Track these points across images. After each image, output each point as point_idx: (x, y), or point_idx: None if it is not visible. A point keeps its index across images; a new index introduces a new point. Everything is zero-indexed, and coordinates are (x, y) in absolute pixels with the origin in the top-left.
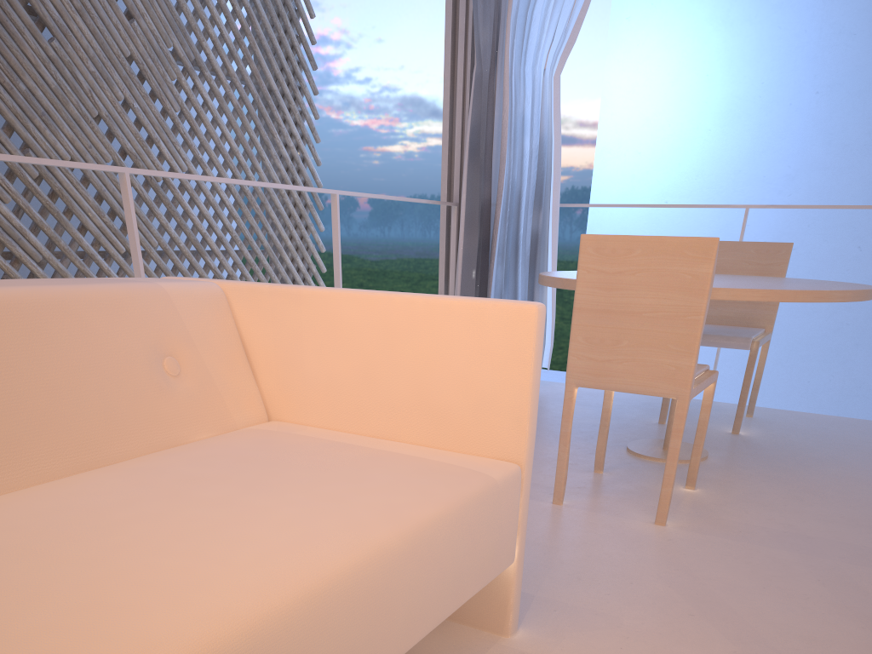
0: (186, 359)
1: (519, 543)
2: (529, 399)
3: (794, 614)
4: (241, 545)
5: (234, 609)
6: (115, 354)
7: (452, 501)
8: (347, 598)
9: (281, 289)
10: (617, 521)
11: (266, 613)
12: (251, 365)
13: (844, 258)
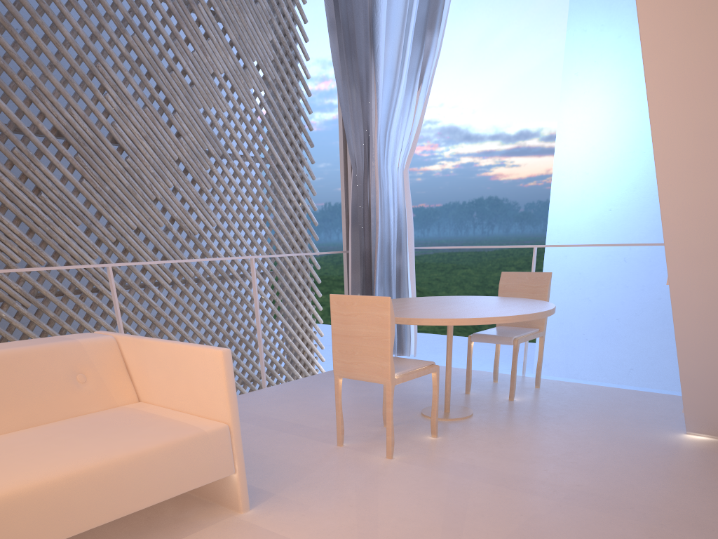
0: (89, 374)
1: (237, 463)
2: (227, 393)
3: (410, 507)
4: (53, 457)
5: (31, 479)
6: (50, 375)
7: (170, 441)
8: (91, 479)
9: (136, 339)
10: (365, 456)
11: (44, 481)
12: (130, 374)
13: None
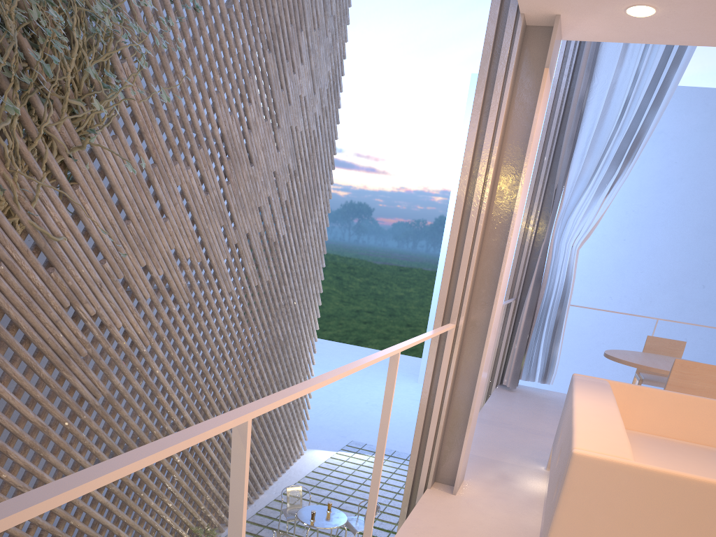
0: None
1: None
2: None
3: None
4: None
5: None
6: None
7: None
8: None
9: (634, 386)
10: None
11: None
12: None
13: (602, 302)
